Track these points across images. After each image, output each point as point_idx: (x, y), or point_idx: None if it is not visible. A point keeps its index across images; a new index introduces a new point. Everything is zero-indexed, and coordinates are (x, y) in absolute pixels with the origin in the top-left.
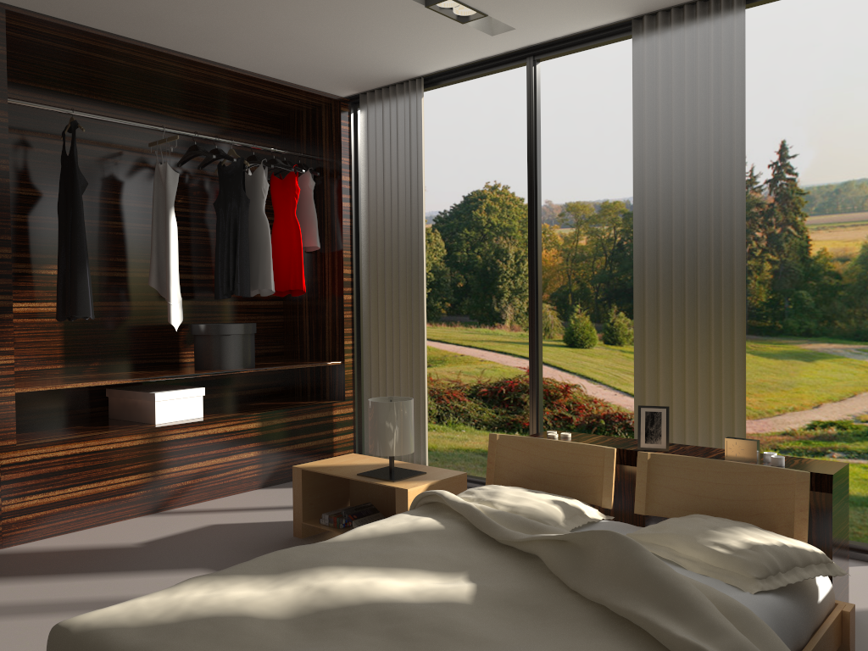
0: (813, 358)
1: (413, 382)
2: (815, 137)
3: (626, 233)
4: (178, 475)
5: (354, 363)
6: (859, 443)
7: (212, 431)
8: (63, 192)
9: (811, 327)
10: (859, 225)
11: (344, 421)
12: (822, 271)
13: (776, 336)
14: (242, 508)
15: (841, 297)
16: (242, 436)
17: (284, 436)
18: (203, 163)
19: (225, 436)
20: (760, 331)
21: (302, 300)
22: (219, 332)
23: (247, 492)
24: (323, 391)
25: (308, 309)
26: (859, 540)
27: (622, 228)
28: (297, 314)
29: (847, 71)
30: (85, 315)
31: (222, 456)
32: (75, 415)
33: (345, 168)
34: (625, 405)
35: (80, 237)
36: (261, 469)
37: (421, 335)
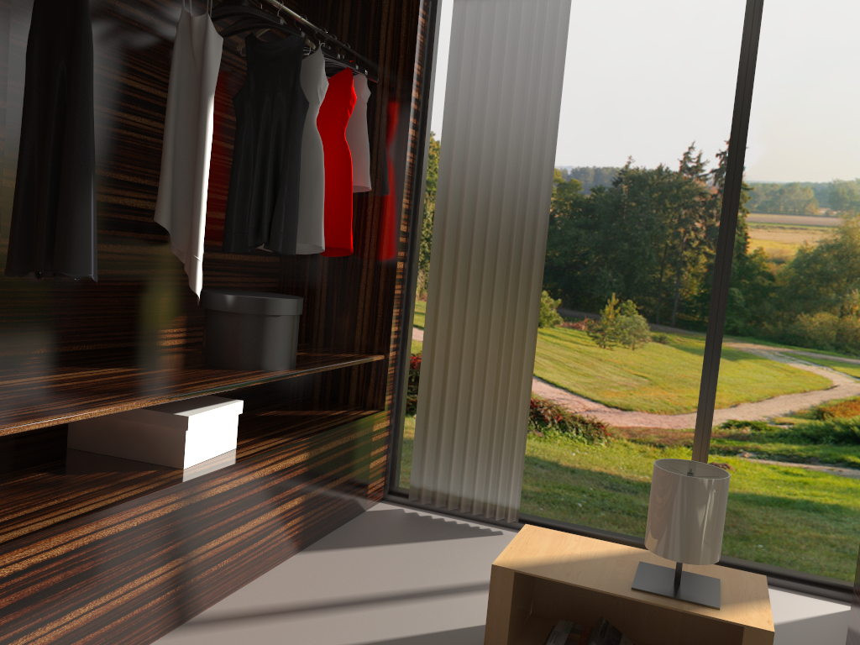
0: (736, 357)
1: (508, 396)
2: (766, 133)
3: (560, 205)
4: (214, 554)
5: (398, 358)
6: (771, 445)
7: (258, 474)
8: (40, 30)
9: (739, 326)
10: (798, 229)
11: (381, 439)
12: (756, 271)
13: (703, 331)
14: (319, 602)
15: (771, 298)
16: (289, 475)
17: (328, 470)
18: (233, 29)
19: (272, 479)
20: (688, 325)
21: (317, 260)
22: (264, 311)
23: (289, 562)
24: (344, 393)
25: (328, 275)
26: (758, 538)
27: (556, 199)
28: (306, 279)
29: (806, 70)
30: (84, 274)
31: (265, 511)
32: (3, 443)
33: (416, 79)
34: (538, 392)
35: (84, 124)
36: (302, 522)
37: (529, 332)
